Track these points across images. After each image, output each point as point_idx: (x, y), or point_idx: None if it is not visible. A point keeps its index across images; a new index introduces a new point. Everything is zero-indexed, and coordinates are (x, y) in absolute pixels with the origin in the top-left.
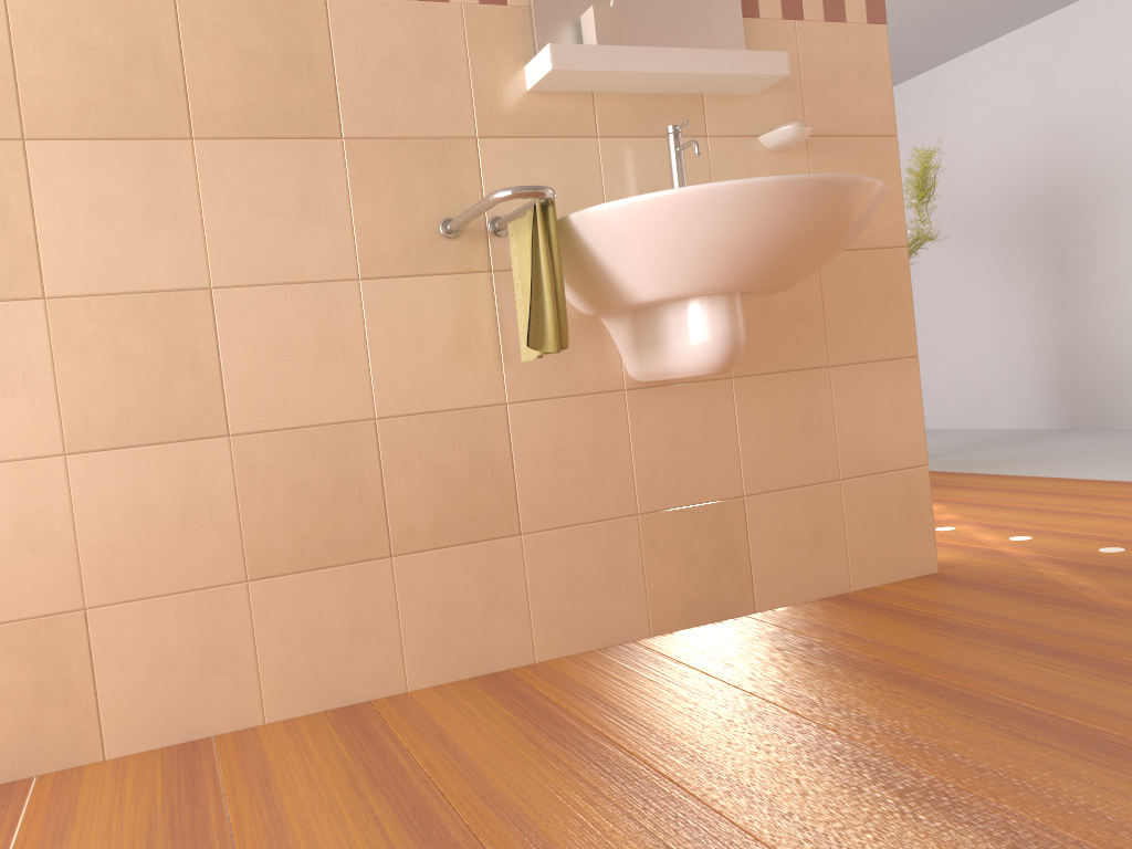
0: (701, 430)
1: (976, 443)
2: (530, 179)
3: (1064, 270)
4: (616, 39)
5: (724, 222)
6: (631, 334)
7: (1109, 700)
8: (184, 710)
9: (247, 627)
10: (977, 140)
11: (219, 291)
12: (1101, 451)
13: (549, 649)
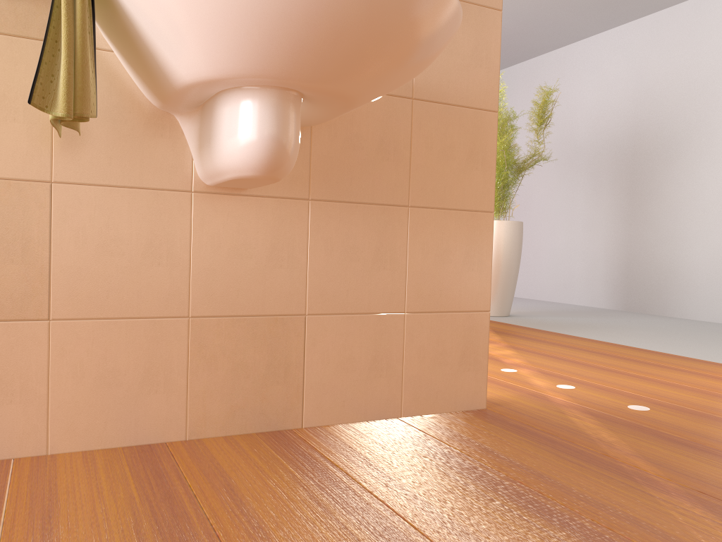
0: (270, 245)
1: (557, 311)
2: None
3: (635, 197)
4: None
5: None
6: (198, 133)
7: None
8: None
9: None
10: (588, 100)
11: None
12: (643, 328)
13: (67, 442)
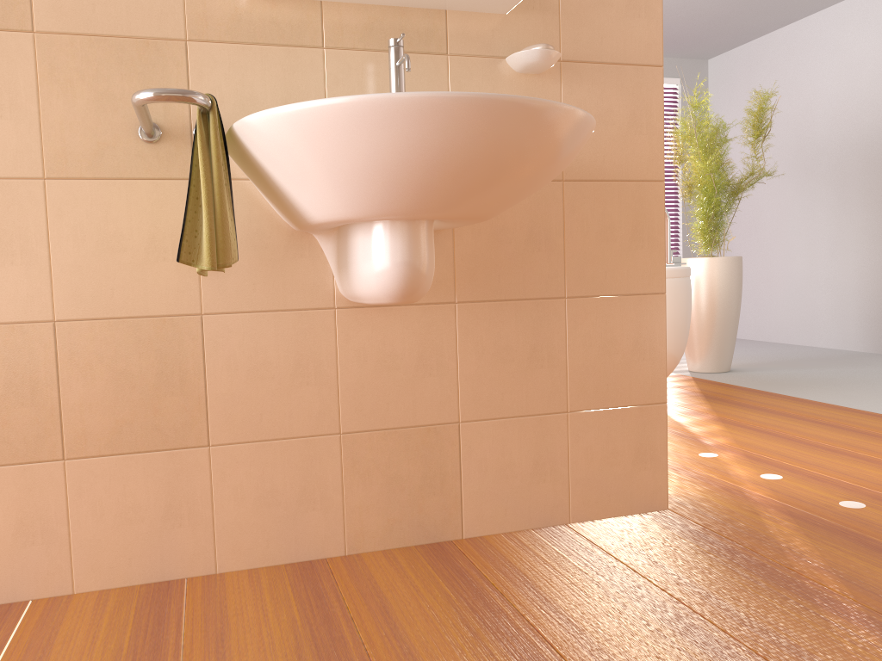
0: (417, 353)
1: (794, 360)
2: (244, 87)
3: None
4: None
5: (371, 141)
6: (336, 253)
7: None
8: None
9: None
10: (828, 88)
11: None
12: None
13: (233, 561)
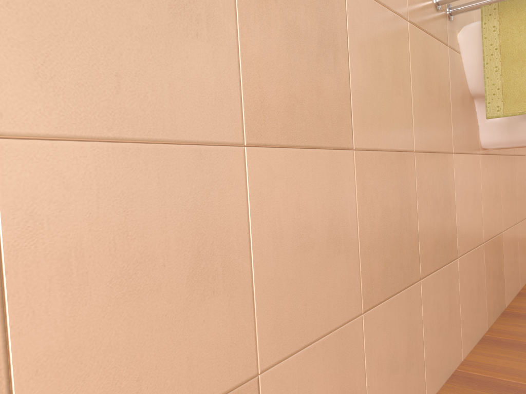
0: (494, 187)
1: None
2: None
3: None
4: None
5: None
6: None
7: None
8: None
9: (362, 366)
10: None
11: None
12: None
13: (465, 348)
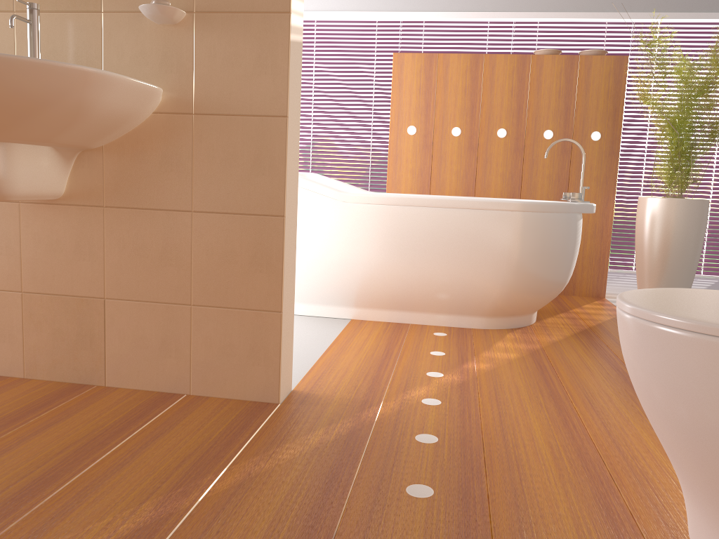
0: (75, 242)
1: None
2: None
3: None
4: None
5: None
6: None
7: None
8: None
9: None
10: None
11: None
12: None
13: None
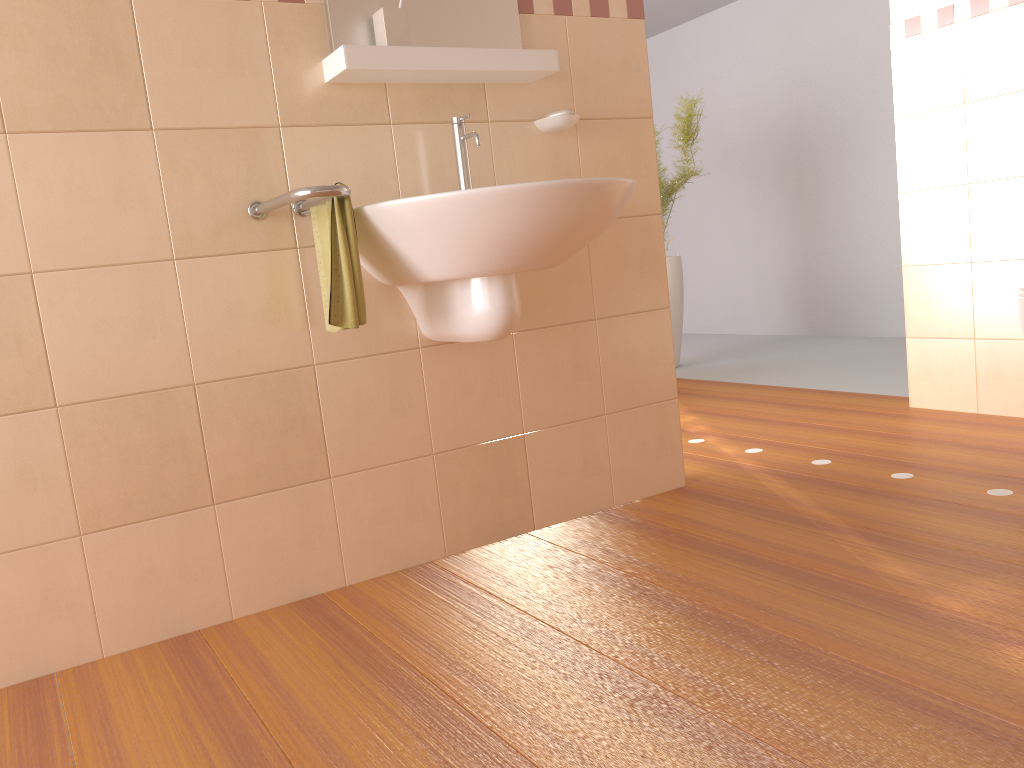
0: (487, 379)
1: (732, 350)
2: (330, 164)
3: (805, 200)
4: (404, 38)
5: (497, 220)
6: (424, 301)
7: (797, 609)
8: (26, 652)
9: (82, 575)
10: (737, 83)
11: (40, 275)
12: (829, 359)
13: (358, 573)
